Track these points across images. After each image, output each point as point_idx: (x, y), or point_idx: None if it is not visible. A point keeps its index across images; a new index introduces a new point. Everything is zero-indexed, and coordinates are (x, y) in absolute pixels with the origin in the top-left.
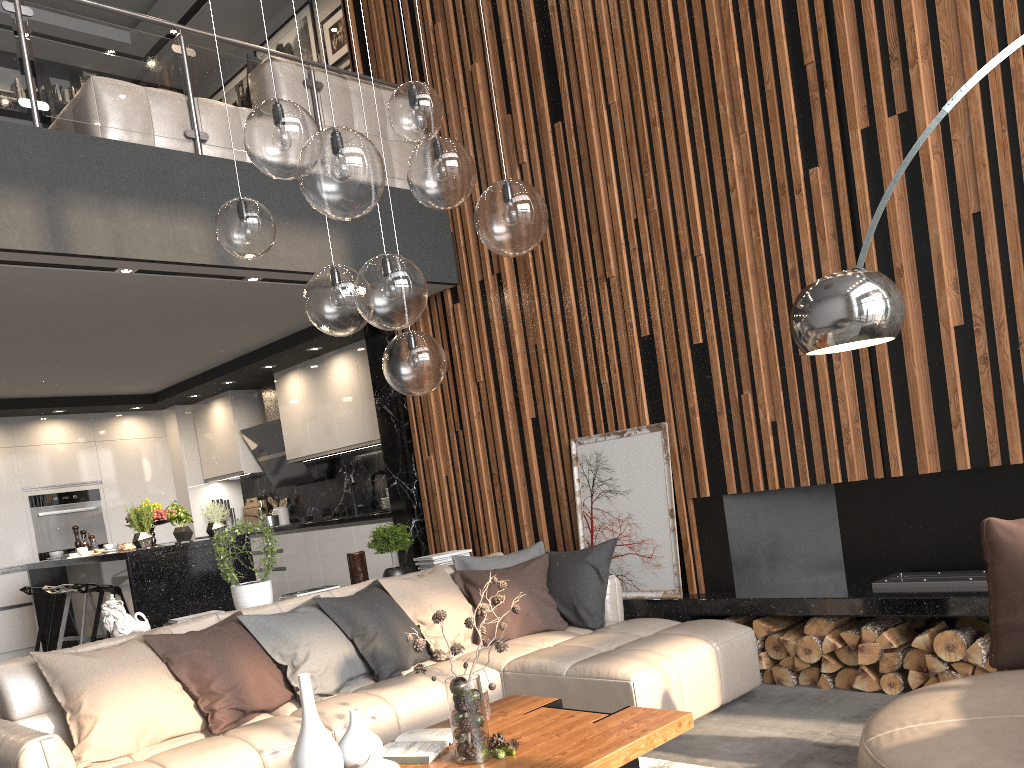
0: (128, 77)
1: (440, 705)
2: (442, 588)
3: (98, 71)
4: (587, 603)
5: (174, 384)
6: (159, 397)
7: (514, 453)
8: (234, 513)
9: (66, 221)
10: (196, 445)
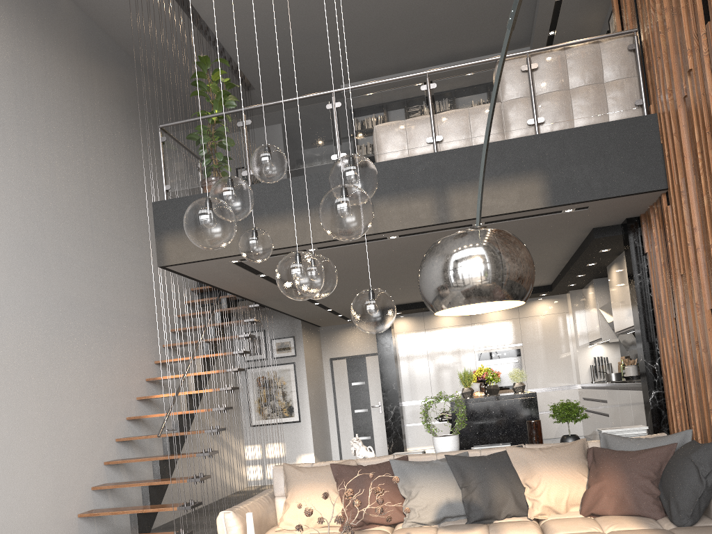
0: (391, 119)
1: None
2: (556, 461)
3: (374, 123)
4: (679, 499)
5: (554, 278)
6: (552, 287)
7: (701, 341)
8: (610, 367)
9: None
10: (584, 318)
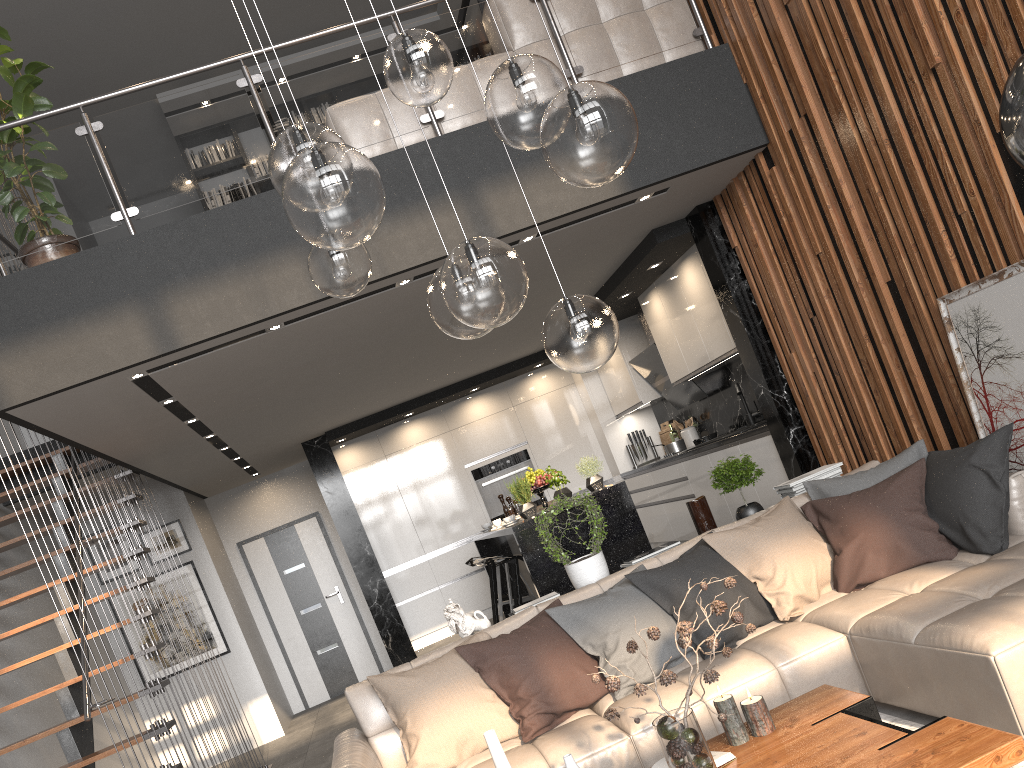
0: (355, 92)
1: (764, 689)
2: (781, 532)
3: (328, 101)
4: (977, 520)
5: None
6: None
7: (877, 331)
8: (651, 441)
9: None
10: (600, 384)
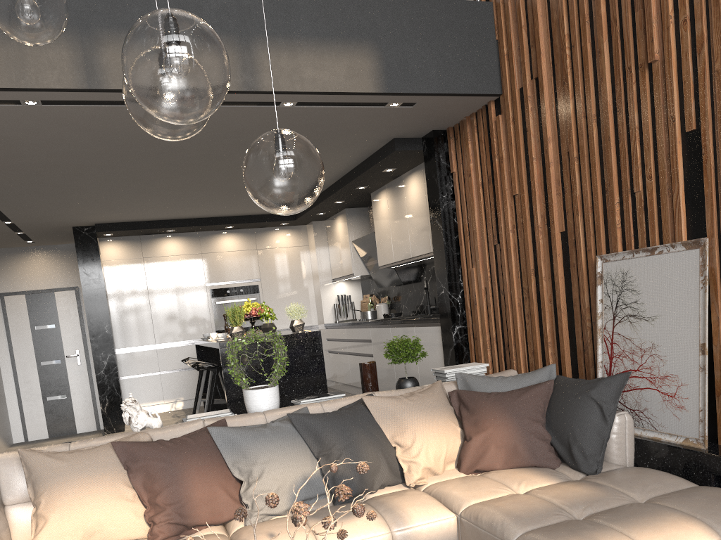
0: None
1: None
2: (427, 410)
3: None
4: (583, 443)
5: None
6: (297, 215)
7: (542, 268)
8: (354, 306)
9: (99, 59)
10: (327, 252)
